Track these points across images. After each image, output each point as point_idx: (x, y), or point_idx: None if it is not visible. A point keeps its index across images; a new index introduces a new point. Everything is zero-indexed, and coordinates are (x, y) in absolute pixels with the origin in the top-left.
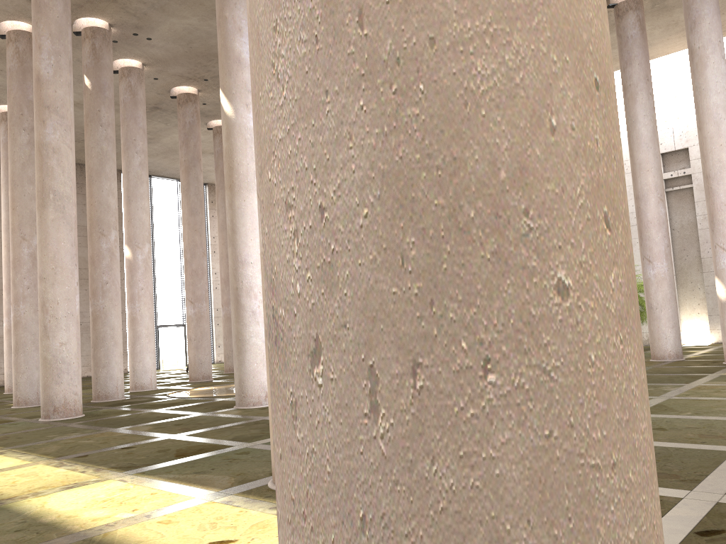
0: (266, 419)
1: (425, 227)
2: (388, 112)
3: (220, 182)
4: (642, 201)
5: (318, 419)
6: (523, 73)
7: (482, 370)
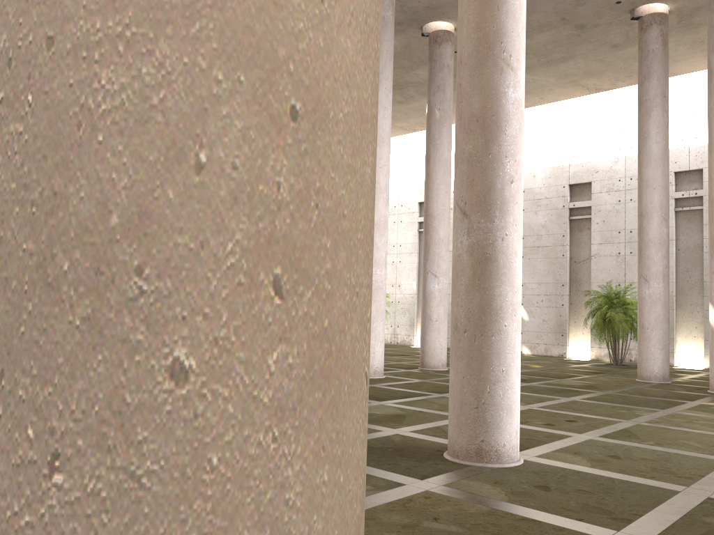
0: None
1: (8, 277)
2: None
3: None
4: (645, 219)
5: None
6: (166, 92)
7: (48, 467)
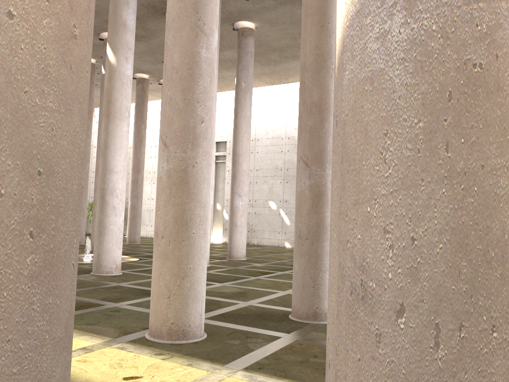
0: (120, 285)
1: (471, 258)
2: (458, 198)
3: None
4: None
5: (398, 345)
6: None
7: (491, 330)
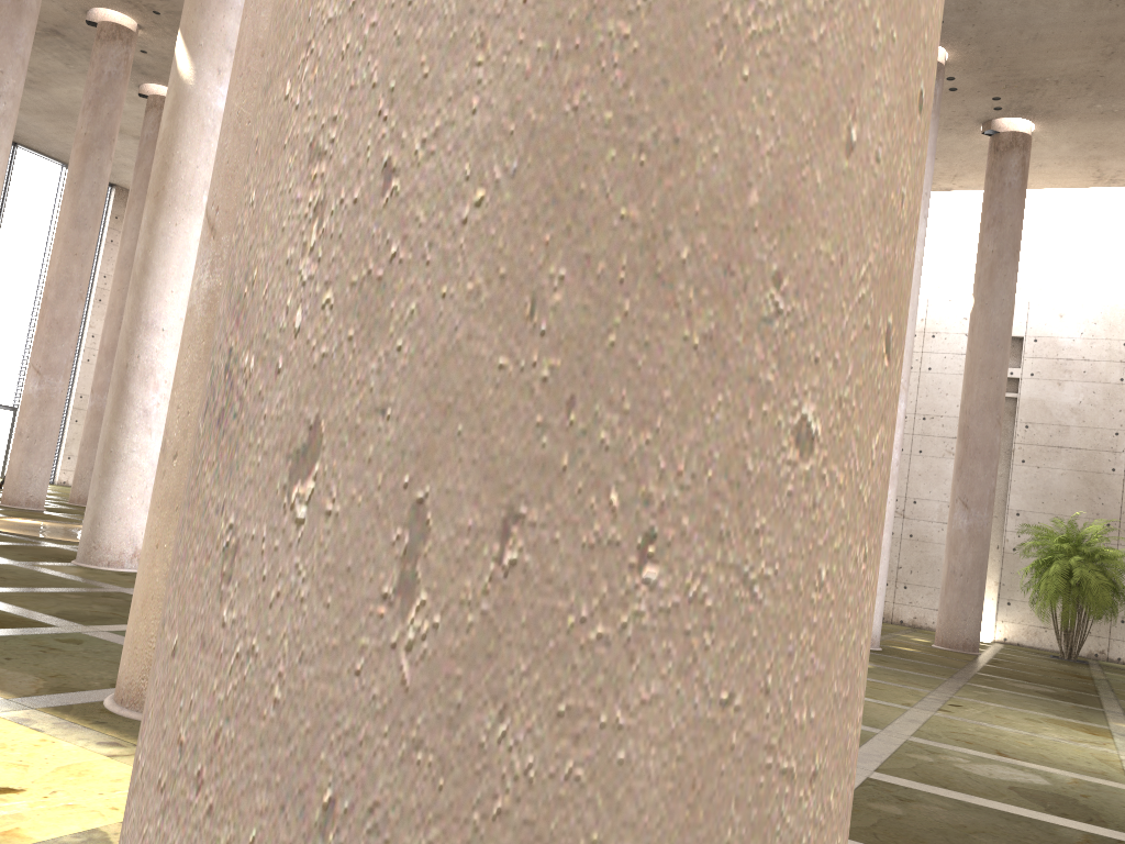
0: (125, 593)
1: (591, 255)
2: (571, 15)
3: (140, 188)
4: None
5: (279, 589)
6: (826, 28)
7: (637, 553)
